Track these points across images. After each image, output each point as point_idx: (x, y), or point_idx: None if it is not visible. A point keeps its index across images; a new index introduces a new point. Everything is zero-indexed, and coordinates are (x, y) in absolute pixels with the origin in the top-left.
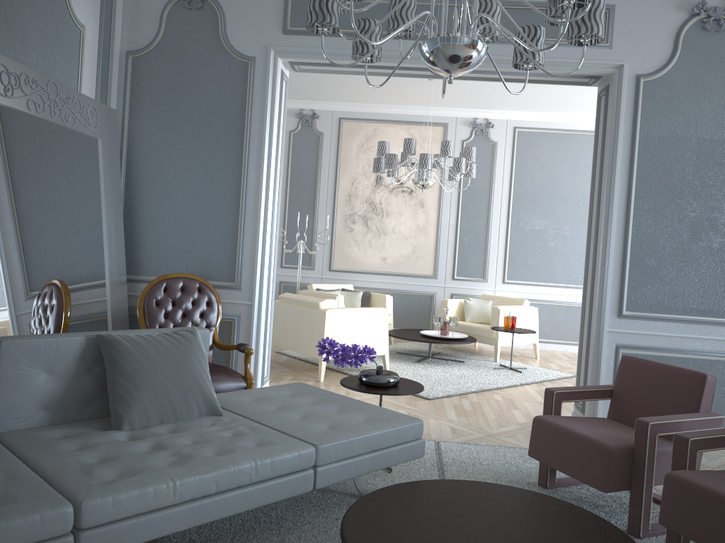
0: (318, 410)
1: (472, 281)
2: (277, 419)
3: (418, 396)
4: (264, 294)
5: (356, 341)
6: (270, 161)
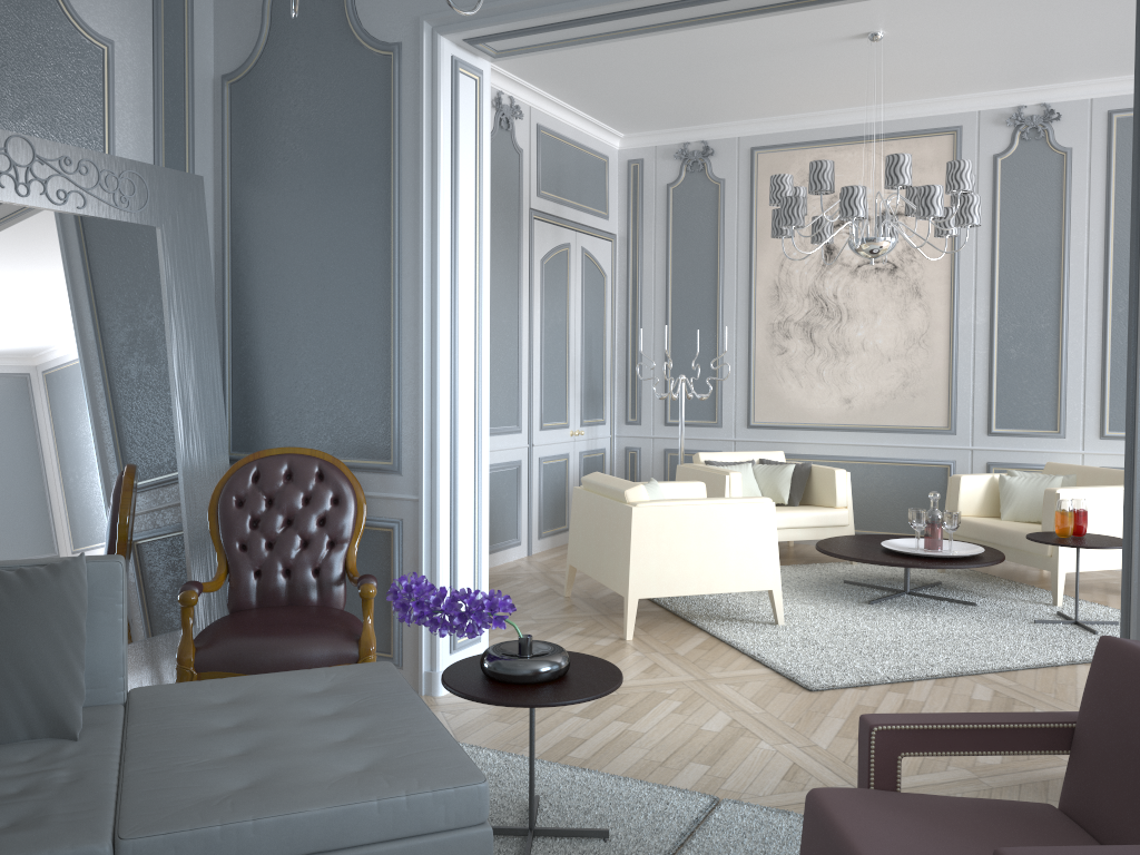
0: (299, 736)
1: (1031, 436)
2: (171, 756)
3: (795, 683)
4: (440, 480)
5: (704, 564)
6: (435, 231)
